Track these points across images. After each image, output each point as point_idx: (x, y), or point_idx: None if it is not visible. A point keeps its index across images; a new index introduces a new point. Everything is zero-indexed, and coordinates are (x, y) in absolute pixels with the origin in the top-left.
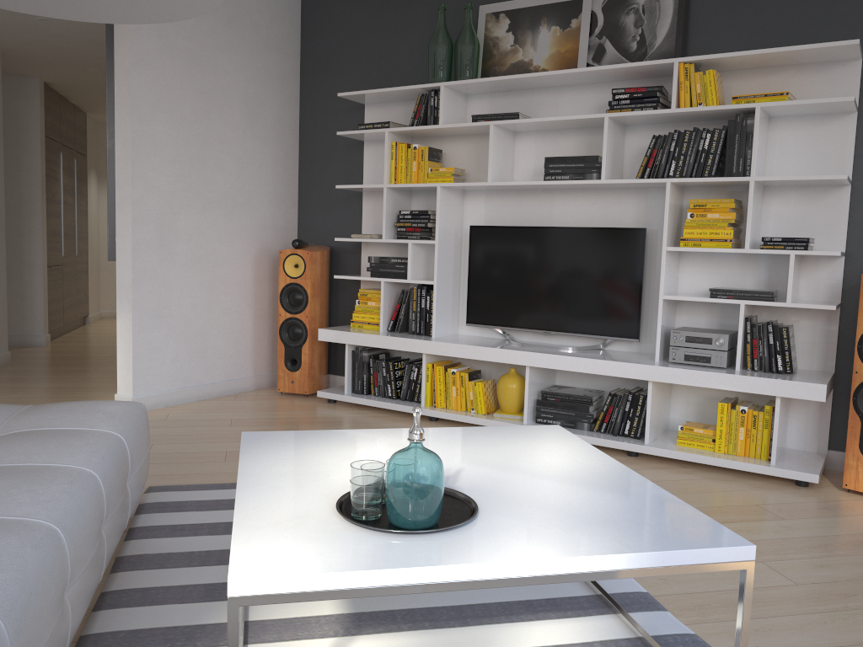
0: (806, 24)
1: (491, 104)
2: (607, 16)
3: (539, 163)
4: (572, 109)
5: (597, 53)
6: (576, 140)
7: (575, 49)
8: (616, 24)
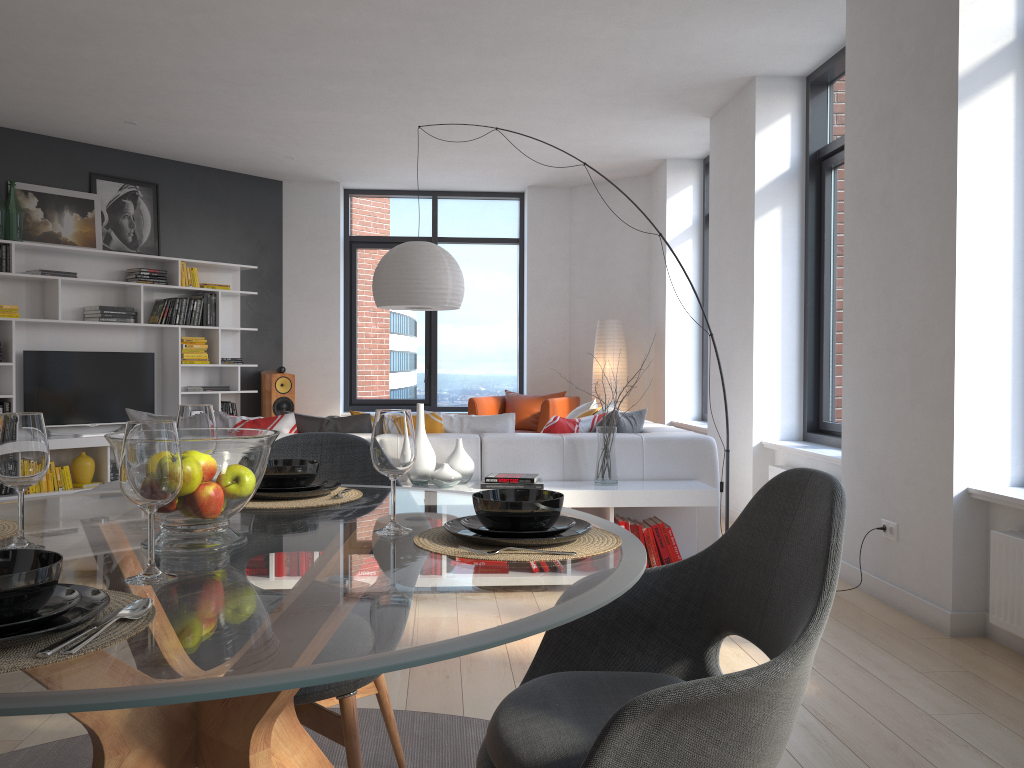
0: (215, 248)
1: (23, 258)
2: (111, 216)
3: (67, 306)
4: (90, 271)
5: (107, 238)
6: (94, 292)
7: (93, 232)
8: (117, 222)
